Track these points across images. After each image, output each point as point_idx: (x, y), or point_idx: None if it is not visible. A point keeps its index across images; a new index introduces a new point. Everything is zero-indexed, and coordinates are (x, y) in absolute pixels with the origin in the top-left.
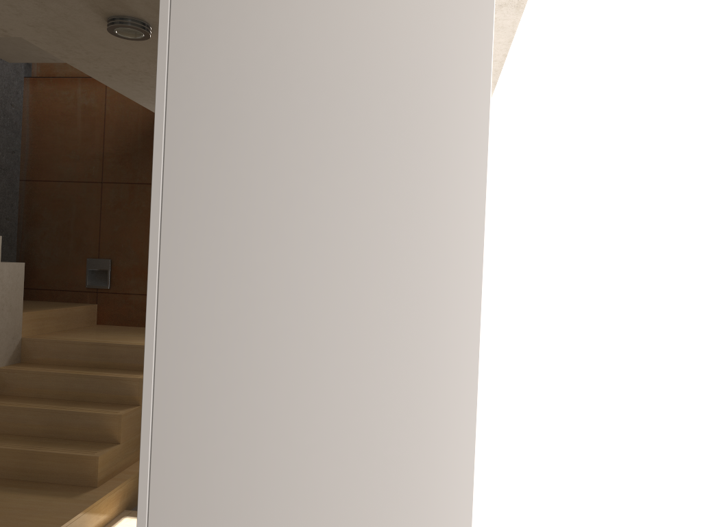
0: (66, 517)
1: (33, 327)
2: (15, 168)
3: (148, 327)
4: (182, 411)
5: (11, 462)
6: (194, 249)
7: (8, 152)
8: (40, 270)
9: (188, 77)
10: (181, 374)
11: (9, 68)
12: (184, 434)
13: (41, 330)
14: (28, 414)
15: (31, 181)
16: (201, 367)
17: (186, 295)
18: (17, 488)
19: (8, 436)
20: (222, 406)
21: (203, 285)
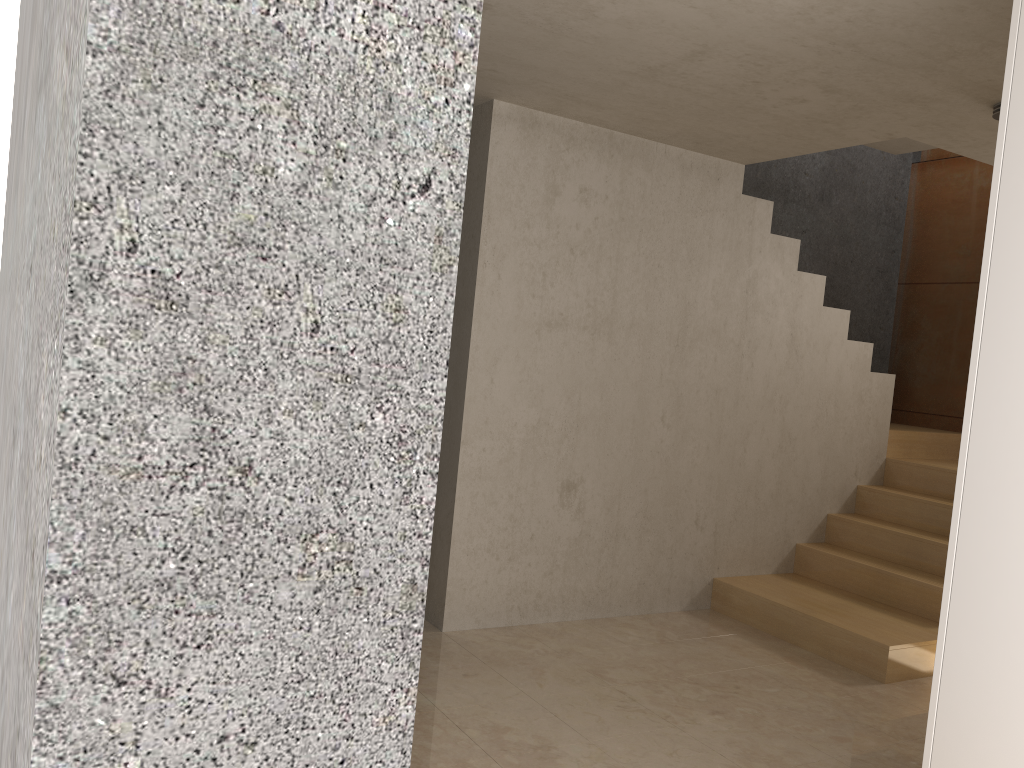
0: (915, 639)
1: (898, 449)
2: (893, 270)
3: (969, 379)
4: (991, 444)
5: (864, 579)
6: (1010, 319)
7: (887, 252)
8: (912, 389)
9: (1015, 186)
10: (992, 416)
11: (895, 156)
12: (991, 462)
13: (907, 454)
14: (885, 536)
15: (910, 284)
16: (1008, 411)
17: (1001, 355)
18: (868, 604)
19: (863, 555)
20: (1023, 443)
21: (1015, 348)
